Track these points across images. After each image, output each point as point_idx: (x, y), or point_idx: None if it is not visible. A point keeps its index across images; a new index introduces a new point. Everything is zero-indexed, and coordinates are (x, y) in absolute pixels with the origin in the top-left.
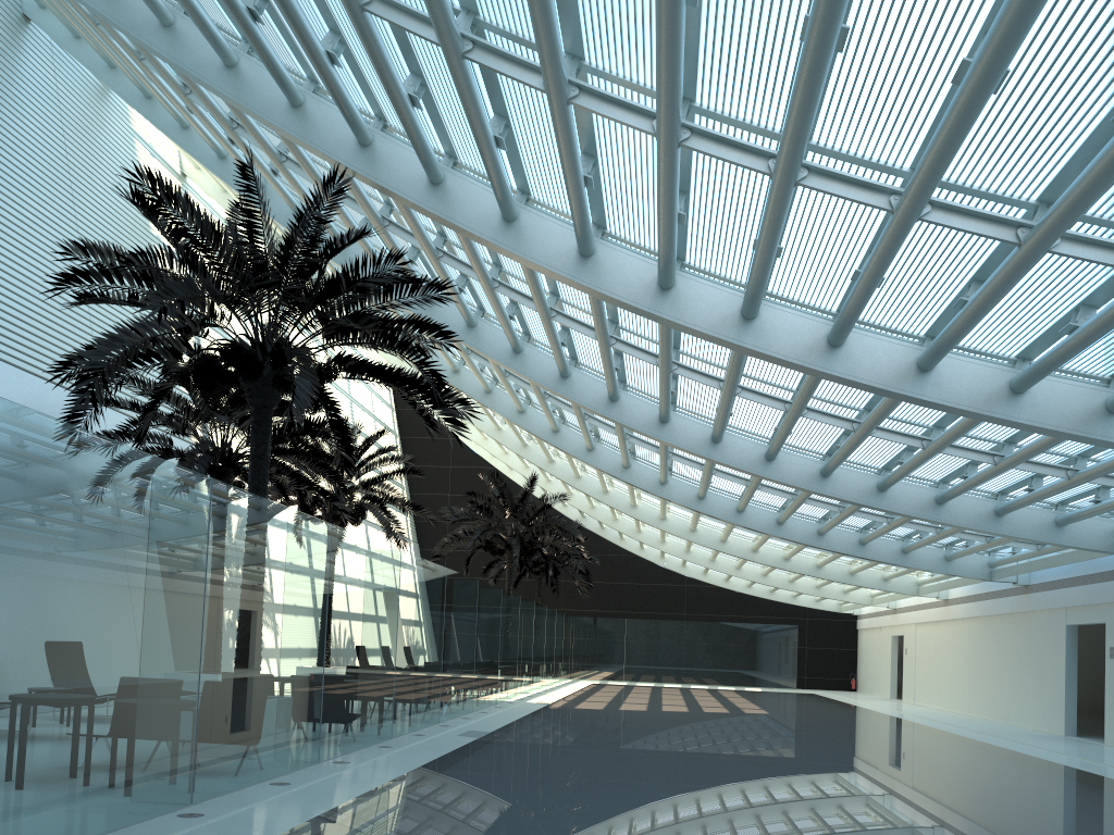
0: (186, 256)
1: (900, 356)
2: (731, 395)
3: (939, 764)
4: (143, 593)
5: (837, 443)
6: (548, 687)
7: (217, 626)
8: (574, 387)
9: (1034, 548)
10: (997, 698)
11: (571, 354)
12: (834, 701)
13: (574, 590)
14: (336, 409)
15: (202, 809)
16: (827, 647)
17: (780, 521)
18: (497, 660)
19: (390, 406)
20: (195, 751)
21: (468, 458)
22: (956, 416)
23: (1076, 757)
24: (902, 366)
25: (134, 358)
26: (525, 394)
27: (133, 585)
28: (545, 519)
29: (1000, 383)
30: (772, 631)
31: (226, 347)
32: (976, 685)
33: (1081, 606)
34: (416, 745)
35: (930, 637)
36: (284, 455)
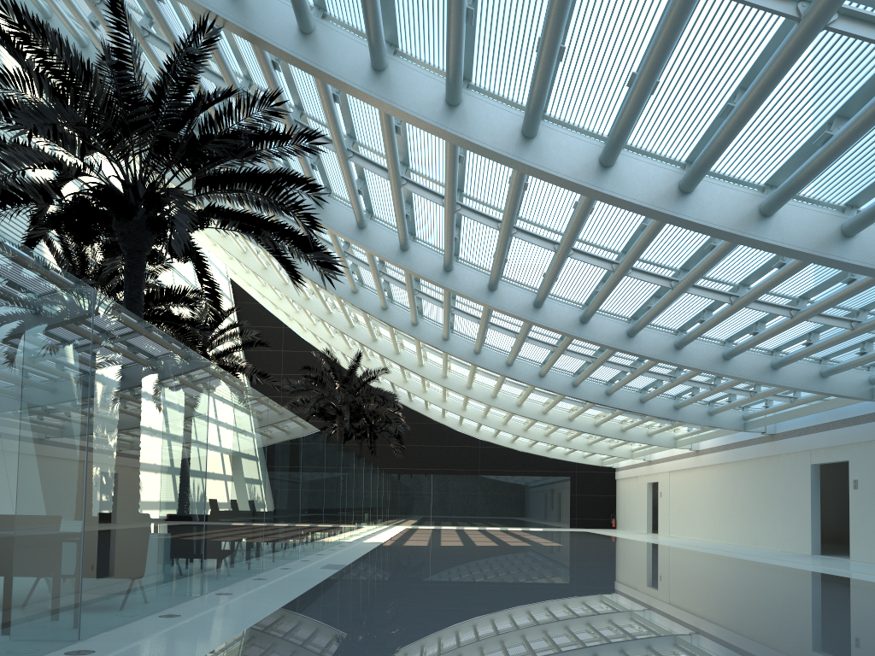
0: (55, 97)
1: (744, 202)
2: (565, 256)
3: (745, 579)
4: (19, 402)
5: (644, 306)
6: (374, 531)
7: (102, 450)
8: (413, 259)
9: (788, 401)
10: (746, 527)
11: (410, 230)
12: (607, 536)
13: (389, 452)
14: (204, 264)
15: (92, 645)
16: (592, 494)
17: (576, 383)
18: (339, 505)
19: (230, 299)
20: (81, 583)
21: (297, 343)
22: (764, 273)
23: (843, 569)
24: (746, 212)
25: (2, 197)
26: (358, 276)
27: (7, 392)
28: (369, 389)
29: (833, 227)
30: (550, 482)
31: (99, 186)
32: (726, 518)
33: (825, 448)
34: (287, 577)
35: (683, 482)
36: (148, 320)
